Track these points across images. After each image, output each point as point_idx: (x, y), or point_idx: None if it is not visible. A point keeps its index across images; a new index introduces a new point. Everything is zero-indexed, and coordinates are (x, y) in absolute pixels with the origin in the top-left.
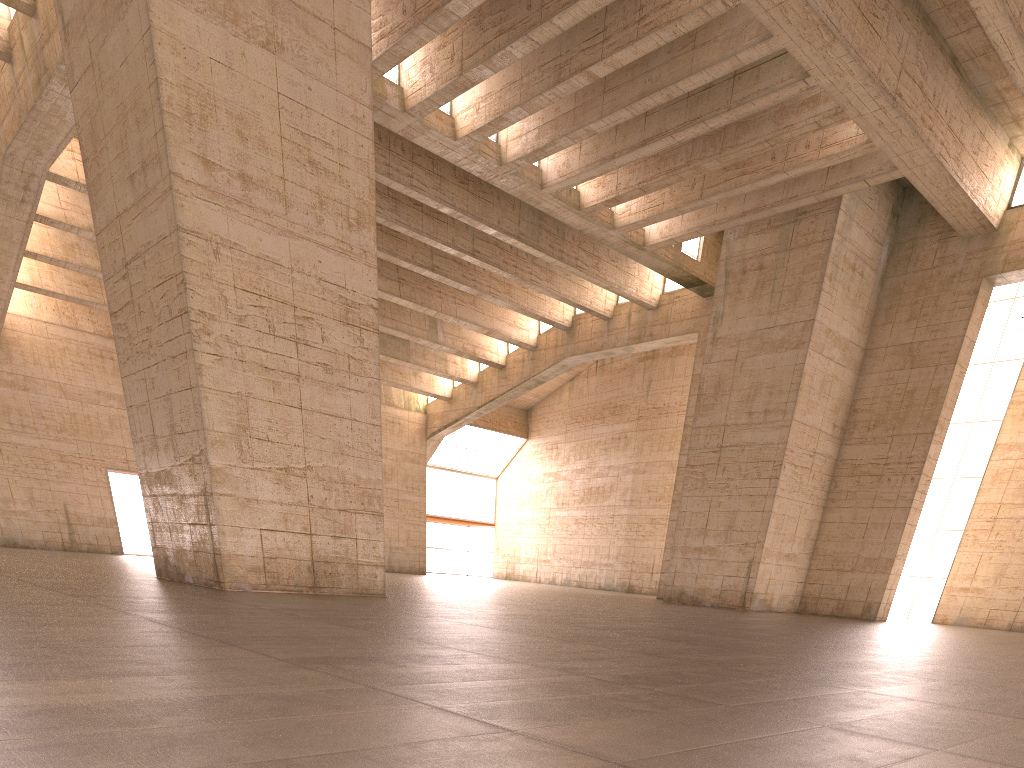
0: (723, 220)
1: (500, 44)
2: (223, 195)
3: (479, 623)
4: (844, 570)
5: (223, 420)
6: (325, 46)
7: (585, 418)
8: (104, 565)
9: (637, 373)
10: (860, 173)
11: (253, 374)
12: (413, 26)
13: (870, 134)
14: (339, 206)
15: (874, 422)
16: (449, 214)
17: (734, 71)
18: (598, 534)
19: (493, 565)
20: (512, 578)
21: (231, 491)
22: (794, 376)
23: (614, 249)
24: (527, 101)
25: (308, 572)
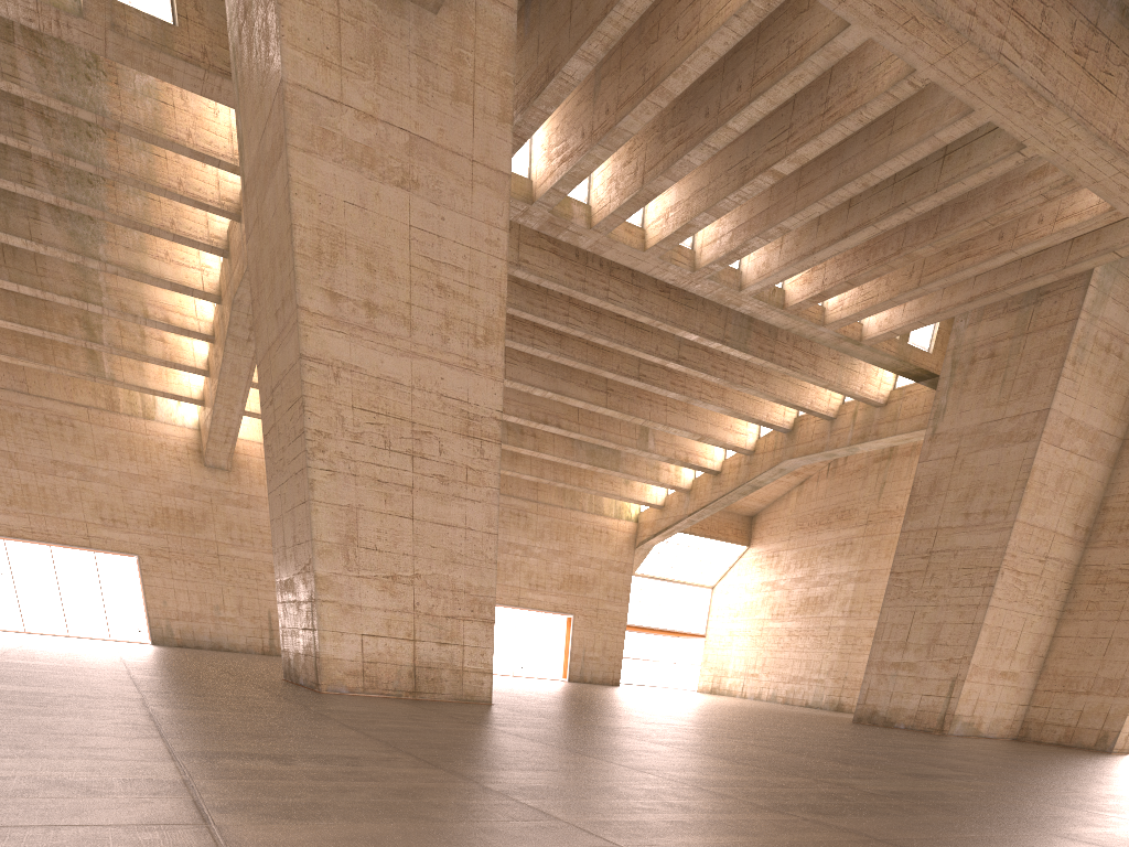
0: (948, 307)
1: (678, 154)
2: (347, 323)
3: (521, 731)
4: (1077, 692)
5: (331, 531)
6: (462, 178)
7: (810, 524)
8: (263, 667)
9: (870, 475)
10: (1109, 244)
11: (365, 487)
12: (589, 147)
13: (1112, 201)
14: (466, 325)
15: (1128, 522)
16: (647, 323)
17: (944, 151)
18: (811, 647)
19: (699, 678)
20: (717, 692)
21: (334, 598)
22: (1021, 472)
23: (827, 346)
24: (712, 206)
25: (409, 677)
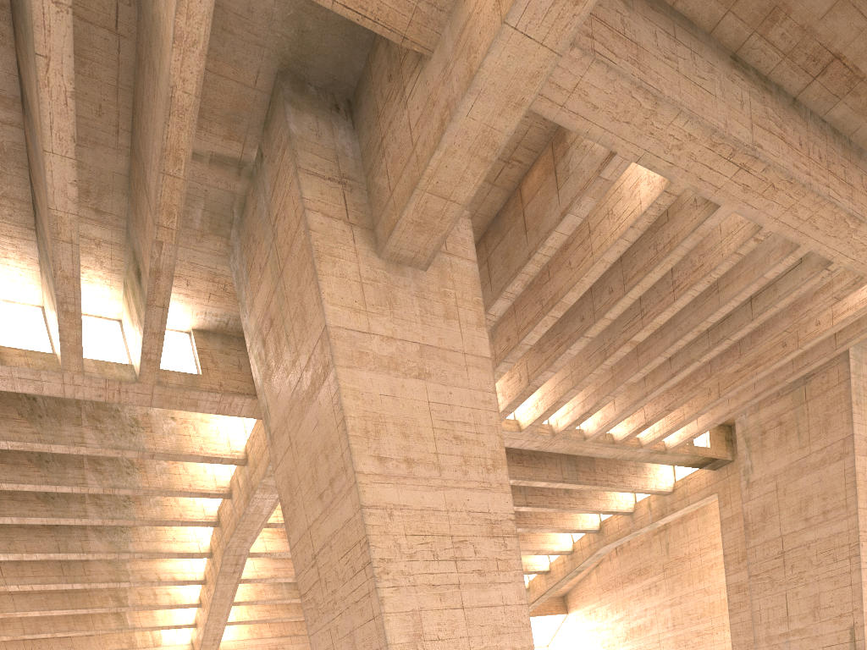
0: (737, 406)
1: (560, 351)
2: (393, 476)
3: None
4: None
5: (402, 633)
6: (459, 365)
7: (615, 585)
8: None
9: (654, 543)
10: None
11: (423, 592)
12: (495, 366)
13: None
14: (478, 459)
15: None
16: (512, 483)
17: (749, 297)
18: None
19: None
20: None
21: None
22: (846, 478)
23: (640, 461)
24: (579, 382)
25: None
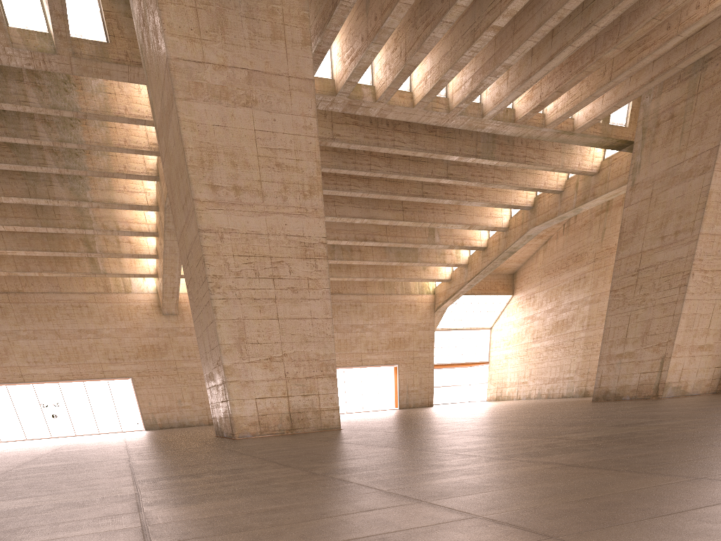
0: (635, 90)
1: (426, 33)
2: (224, 203)
3: (352, 441)
4: None
5: (230, 336)
6: (283, 90)
7: (554, 270)
8: (206, 431)
9: (594, 225)
10: None
11: (247, 305)
12: (367, 46)
13: None
14: (297, 186)
15: None
16: (423, 156)
17: None
18: (562, 356)
19: (487, 392)
20: (500, 399)
21: (236, 378)
22: (701, 197)
23: (550, 141)
24: (455, 63)
25: (287, 420)
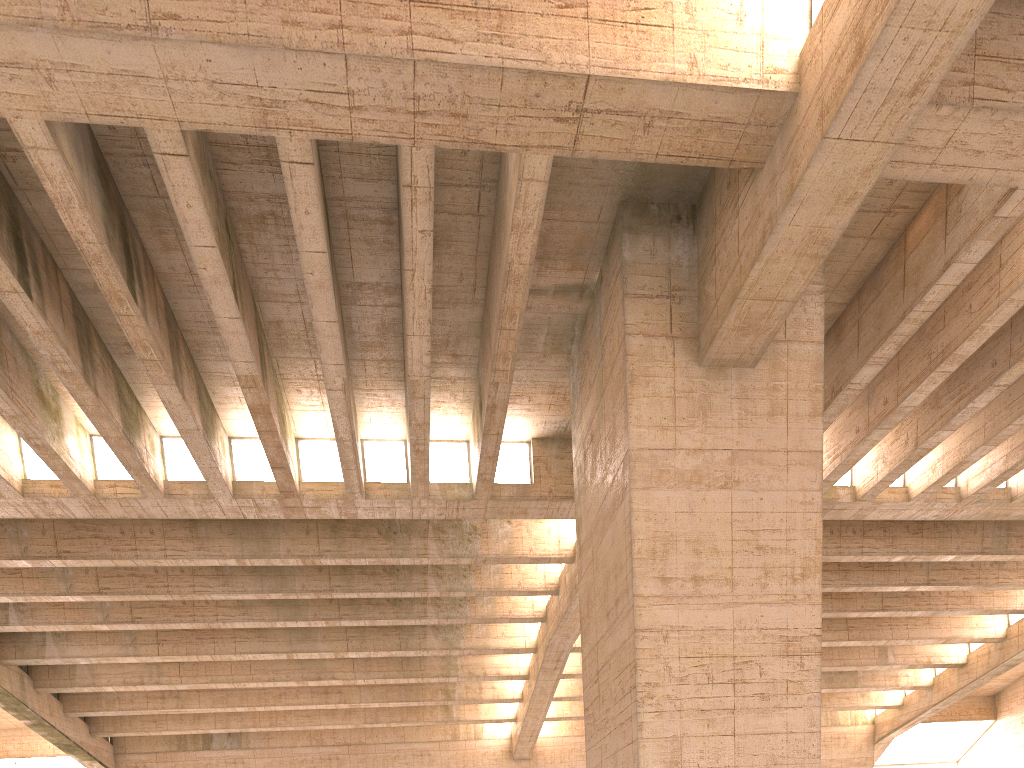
0: None
1: (960, 406)
2: (676, 596)
3: None
4: None
5: (657, 760)
6: (777, 465)
7: None
8: None
9: None
10: None
11: (689, 718)
12: (866, 435)
13: None
14: (784, 569)
15: None
16: (901, 560)
17: None
18: None
19: None
20: None
21: None
22: None
23: None
24: (992, 436)
25: None
